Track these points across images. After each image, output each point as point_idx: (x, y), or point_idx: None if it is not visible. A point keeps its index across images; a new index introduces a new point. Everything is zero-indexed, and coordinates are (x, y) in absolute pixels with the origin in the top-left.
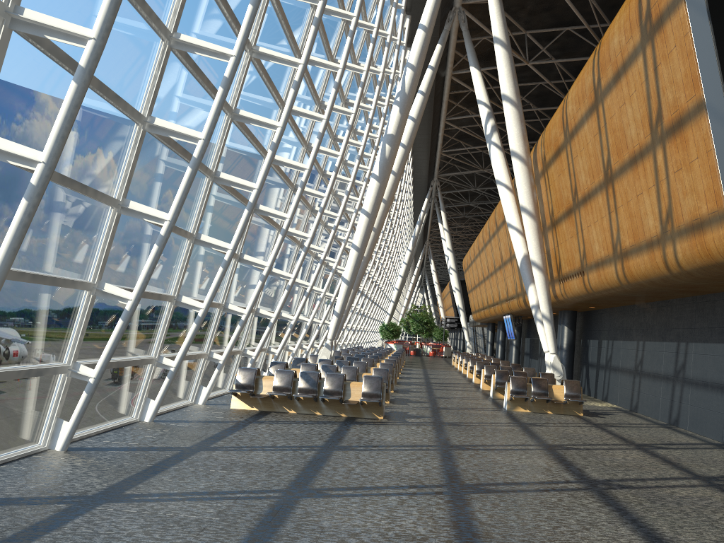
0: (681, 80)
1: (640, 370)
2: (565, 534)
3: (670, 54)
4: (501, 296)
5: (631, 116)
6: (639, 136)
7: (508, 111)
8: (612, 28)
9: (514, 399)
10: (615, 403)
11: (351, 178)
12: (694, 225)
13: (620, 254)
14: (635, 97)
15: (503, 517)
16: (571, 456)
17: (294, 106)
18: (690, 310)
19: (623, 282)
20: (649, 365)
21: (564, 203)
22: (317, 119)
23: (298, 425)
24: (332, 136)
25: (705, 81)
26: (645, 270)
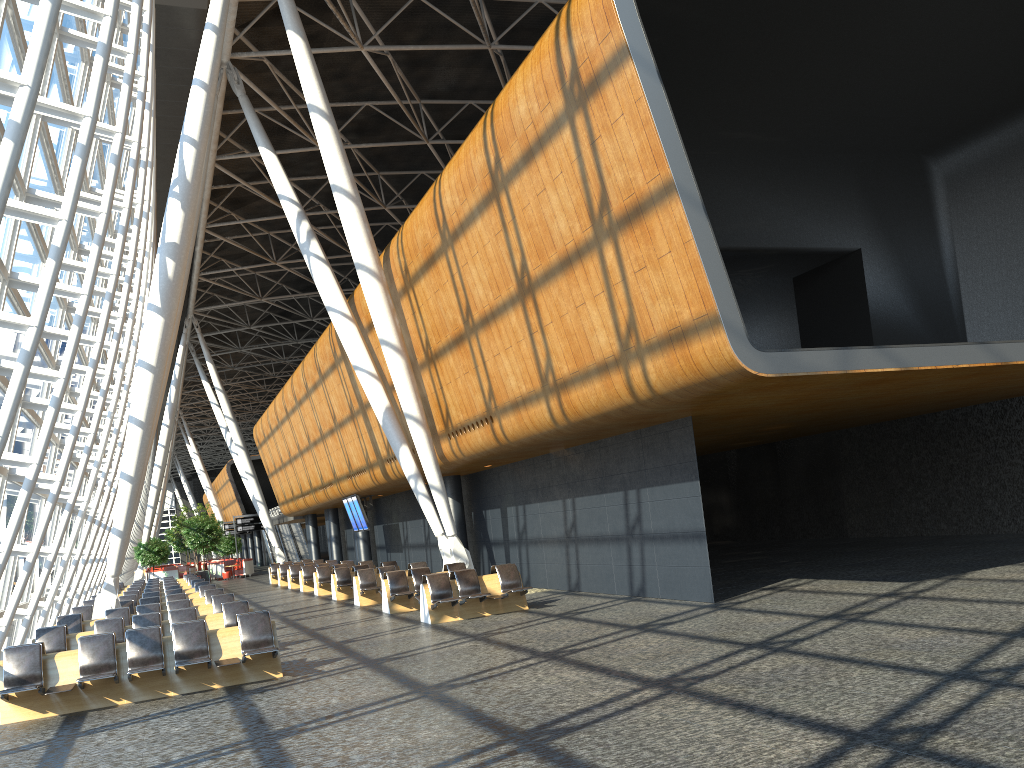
0: (635, 156)
1: (574, 535)
2: (733, 754)
3: (615, 124)
4: (338, 472)
5: (557, 205)
6: (573, 231)
7: (344, 207)
8: (513, 93)
9: (437, 606)
10: (544, 586)
11: (120, 312)
12: (673, 336)
13: (554, 386)
14: (563, 181)
15: (637, 758)
16: (591, 659)
17: (43, 192)
18: (634, 447)
19: (560, 422)
20: (587, 527)
21: (449, 329)
22: (90, 214)
23: (165, 720)
24: (77, 246)
25: (670, 157)
26: (598, 402)
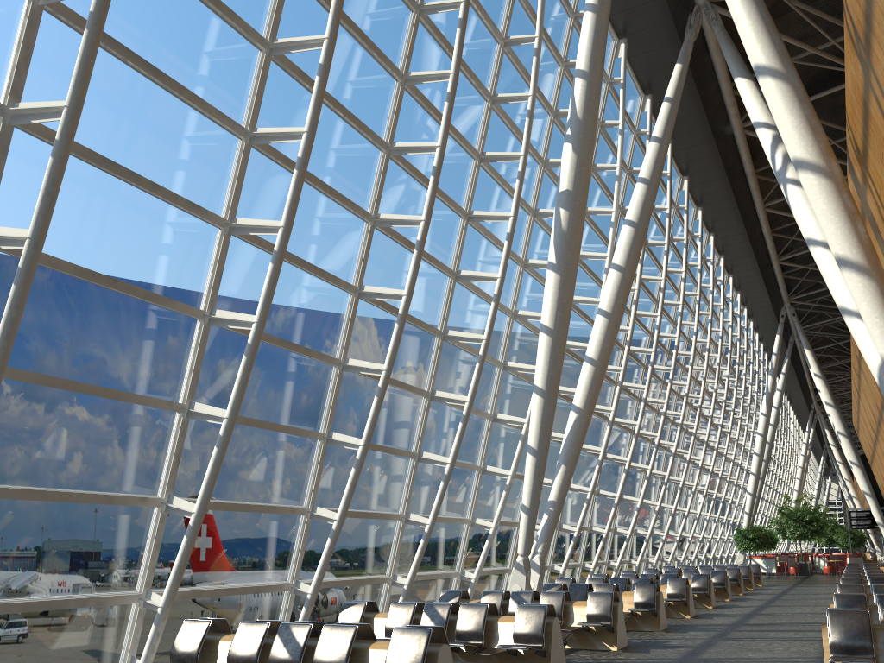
0: None
1: None
2: None
3: None
4: None
5: None
6: None
7: (770, 92)
8: None
9: None
10: None
11: (499, 272)
12: None
13: None
14: None
15: None
16: None
17: (262, 128)
18: None
19: None
20: None
21: None
22: (296, 138)
23: None
24: (461, 212)
25: None
26: None
